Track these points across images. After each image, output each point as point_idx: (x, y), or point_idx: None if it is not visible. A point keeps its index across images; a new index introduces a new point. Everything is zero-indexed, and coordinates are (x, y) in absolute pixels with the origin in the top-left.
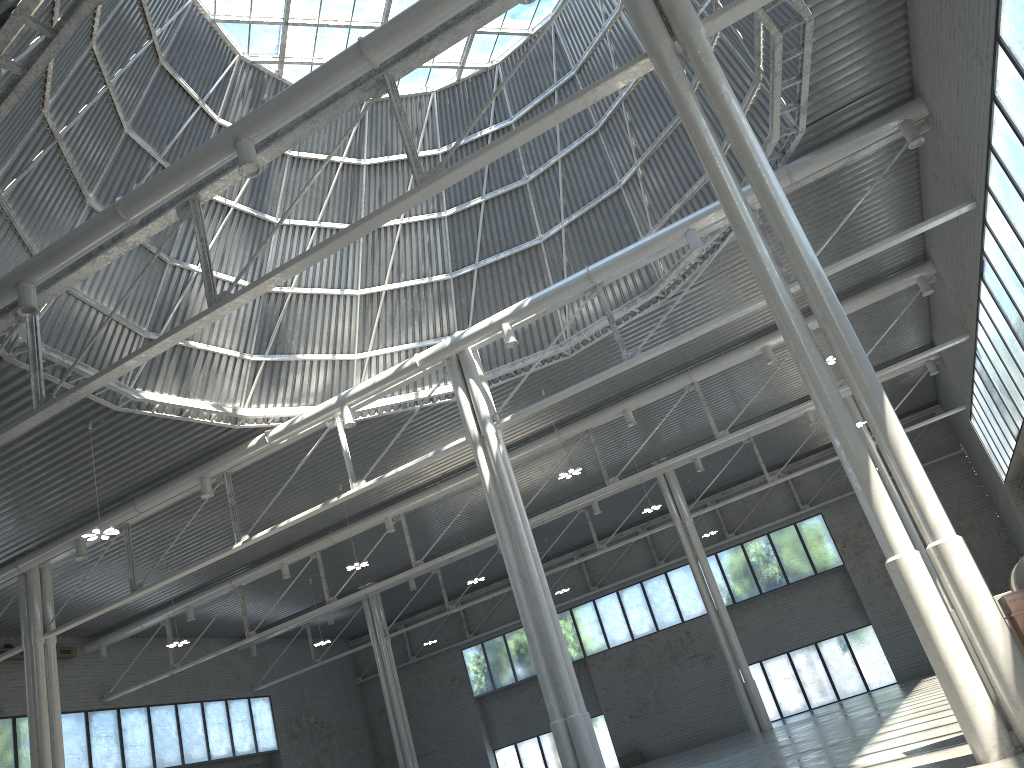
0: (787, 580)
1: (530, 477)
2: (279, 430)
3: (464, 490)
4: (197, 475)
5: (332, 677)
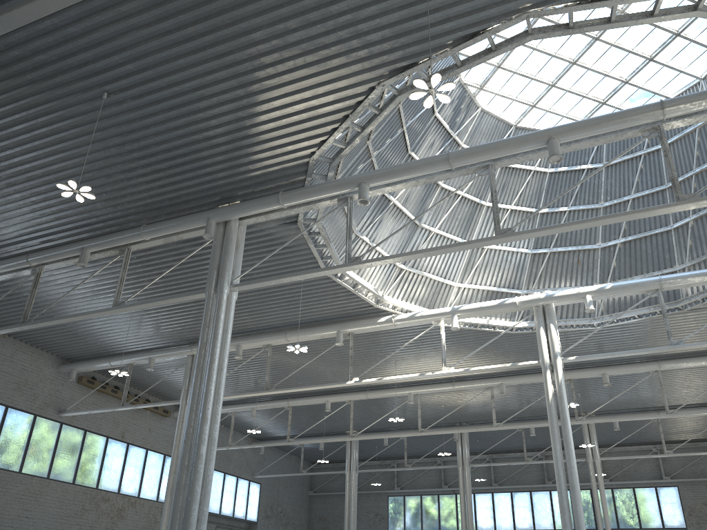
0: (640, 525)
1: (503, 396)
2: (403, 317)
3: (460, 391)
4: (336, 329)
5: (296, 485)
